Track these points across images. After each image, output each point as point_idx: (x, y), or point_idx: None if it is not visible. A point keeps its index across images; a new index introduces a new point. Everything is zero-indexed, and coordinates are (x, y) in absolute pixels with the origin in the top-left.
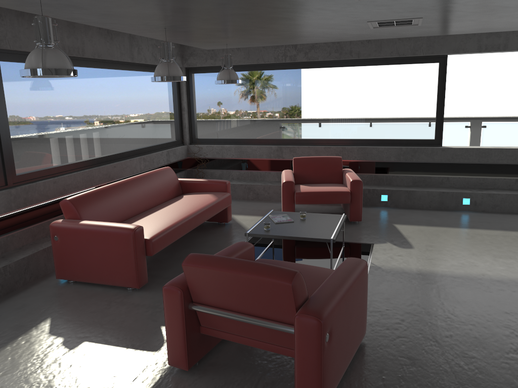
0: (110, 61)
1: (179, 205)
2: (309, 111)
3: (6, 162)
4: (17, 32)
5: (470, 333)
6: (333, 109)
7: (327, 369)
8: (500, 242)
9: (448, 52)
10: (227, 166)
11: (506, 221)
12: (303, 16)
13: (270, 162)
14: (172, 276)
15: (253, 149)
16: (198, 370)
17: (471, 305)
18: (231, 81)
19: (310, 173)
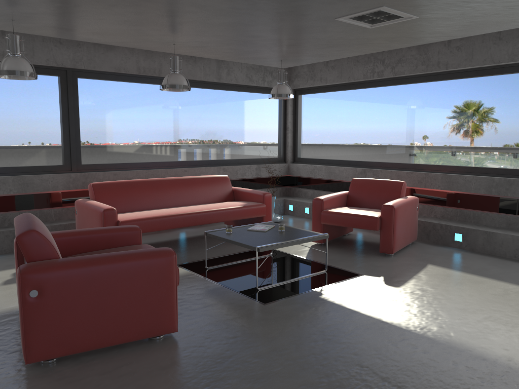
0: (193, 81)
1: (200, 206)
2: (398, 132)
3: (72, 153)
4: (93, 56)
5: (275, 366)
6: (422, 130)
7: (33, 324)
8: None
9: None
10: (318, 186)
11: None
12: (246, 18)
13: None
14: None
15: (340, 171)
16: None
17: (338, 347)
18: (278, 95)
19: (364, 195)
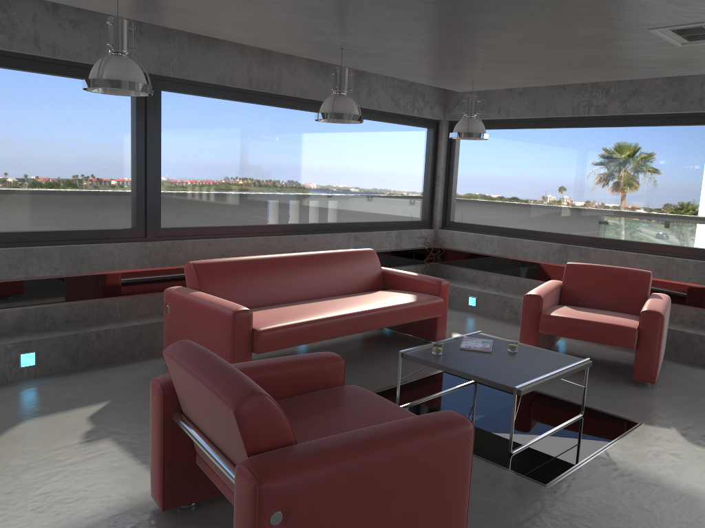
0: (321, 103)
1: (352, 300)
2: (621, 194)
3: (149, 210)
4: (187, 57)
5: None
6: (662, 195)
7: None
8: None
9: None
10: (484, 266)
11: None
12: (511, 19)
13: (548, 268)
14: None
15: (524, 246)
16: (182, 517)
17: None
18: (469, 134)
19: (589, 290)
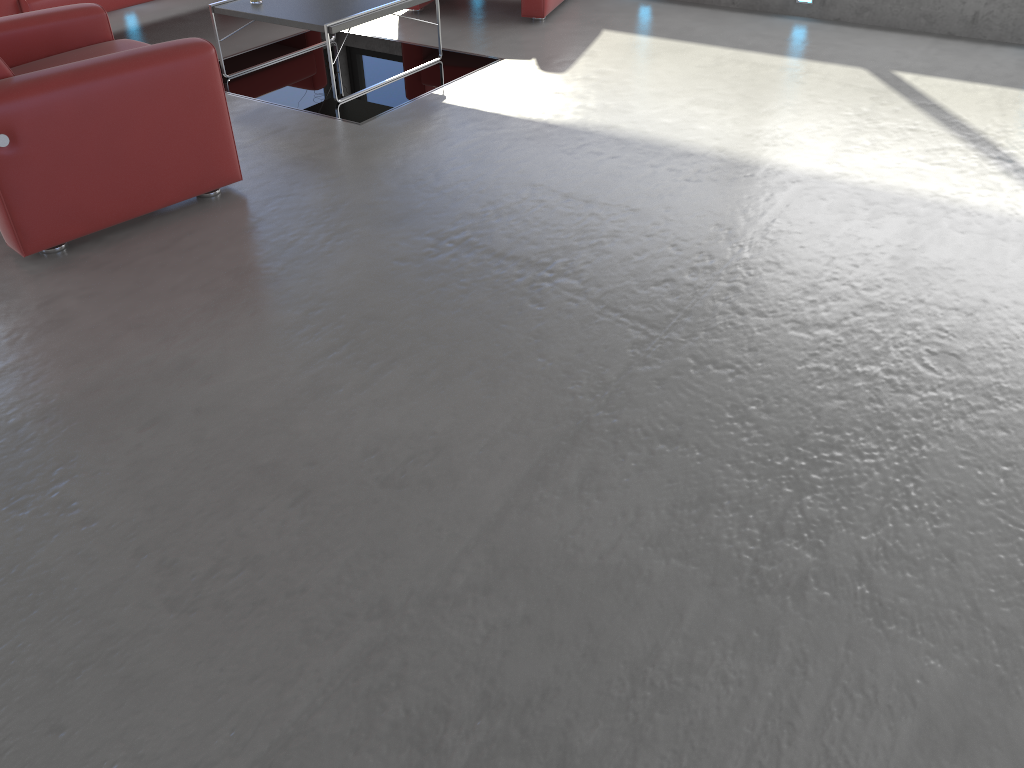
0: None
1: None
2: None
3: None
4: None
5: (414, 204)
6: None
7: (17, 192)
8: (751, 79)
9: None
10: None
11: (847, 43)
12: None
13: None
14: None
15: None
16: None
17: (494, 168)
18: None
19: None
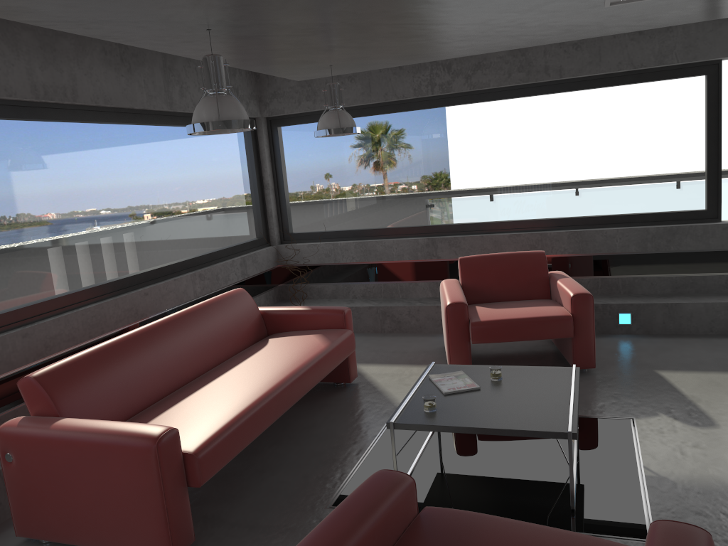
0: (129, 111)
1: (260, 363)
2: (478, 175)
3: None
4: None
5: None
6: (520, 170)
7: None
8: None
9: (725, 55)
10: (344, 276)
11: None
12: None
13: (417, 266)
14: (247, 517)
15: (387, 246)
16: None
17: None
18: (343, 130)
19: (491, 283)
